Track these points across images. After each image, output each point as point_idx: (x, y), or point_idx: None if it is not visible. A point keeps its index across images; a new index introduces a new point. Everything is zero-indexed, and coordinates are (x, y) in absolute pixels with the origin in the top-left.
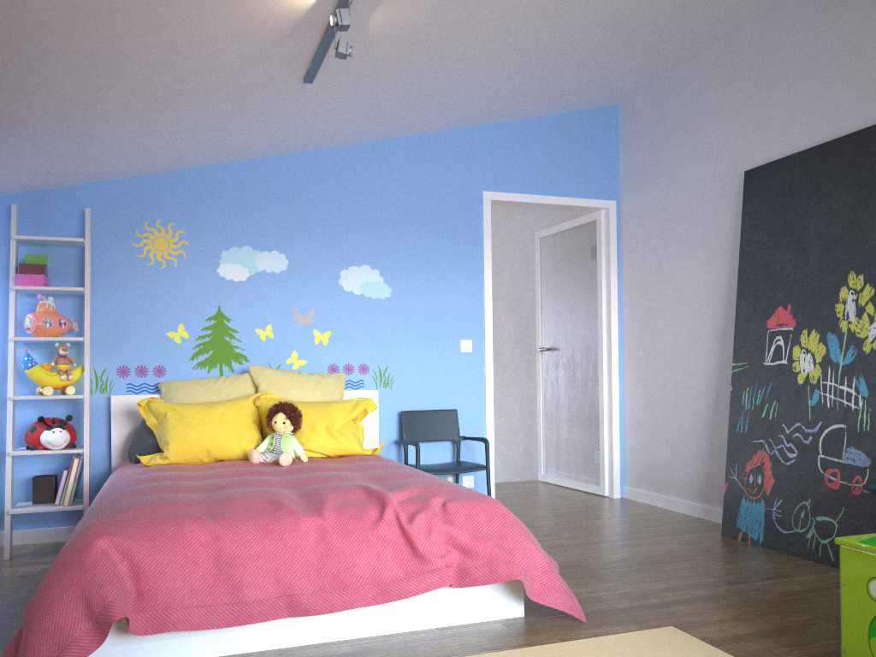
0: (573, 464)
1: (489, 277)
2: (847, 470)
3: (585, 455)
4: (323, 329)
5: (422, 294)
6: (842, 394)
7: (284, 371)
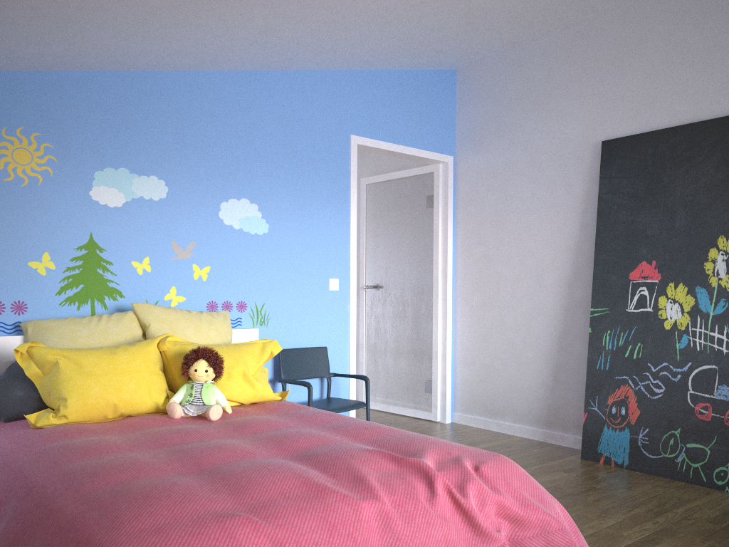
0: (400, 392)
1: (355, 219)
2: (719, 404)
3: (415, 384)
4: (203, 264)
5: (296, 232)
6: (712, 340)
7: (174, 310)
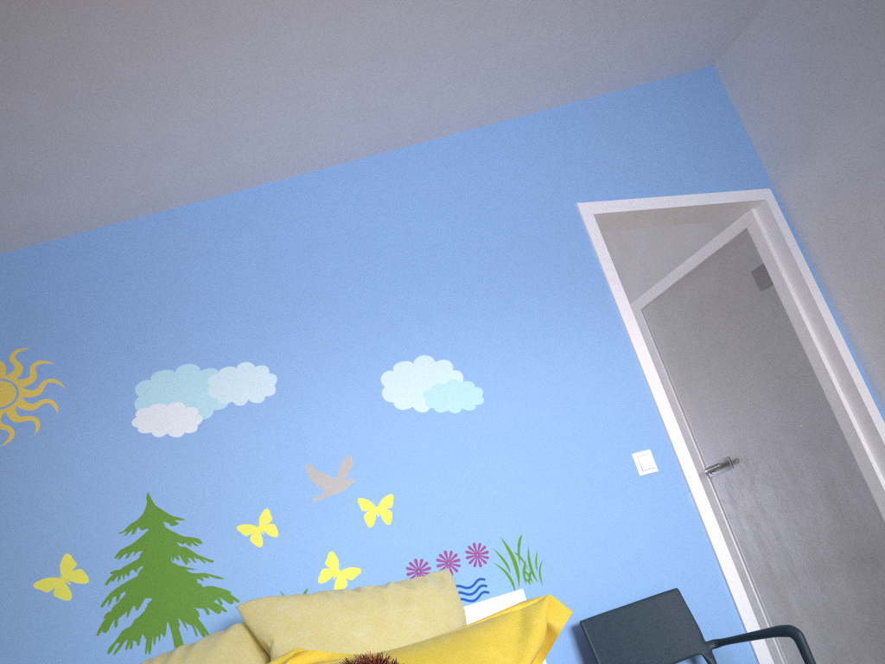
0: (861, 644)
1: (638, 334)
2: None
3: None
4: (377, 493)
5: (537, 387)
6: None
7: (323, 594)
